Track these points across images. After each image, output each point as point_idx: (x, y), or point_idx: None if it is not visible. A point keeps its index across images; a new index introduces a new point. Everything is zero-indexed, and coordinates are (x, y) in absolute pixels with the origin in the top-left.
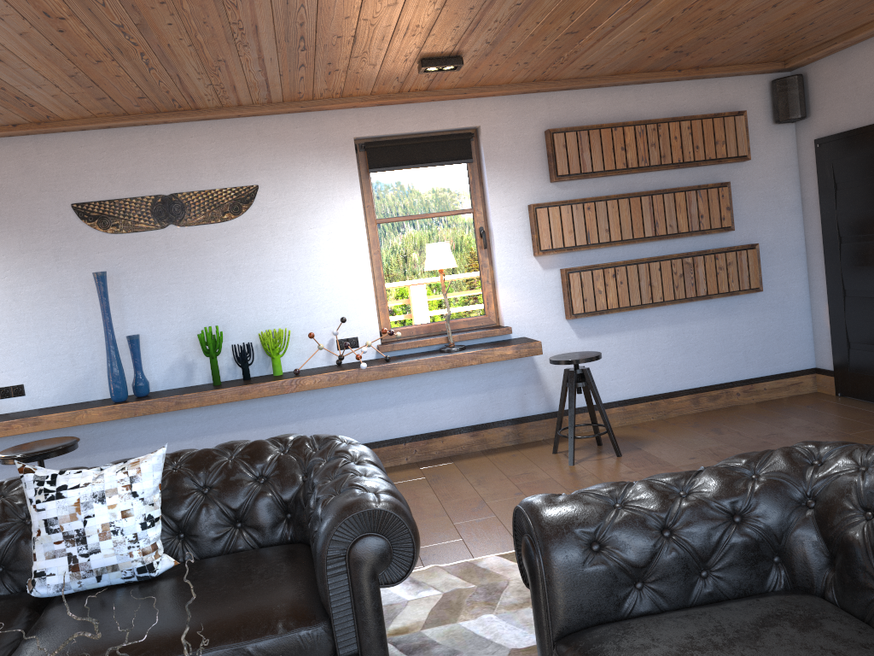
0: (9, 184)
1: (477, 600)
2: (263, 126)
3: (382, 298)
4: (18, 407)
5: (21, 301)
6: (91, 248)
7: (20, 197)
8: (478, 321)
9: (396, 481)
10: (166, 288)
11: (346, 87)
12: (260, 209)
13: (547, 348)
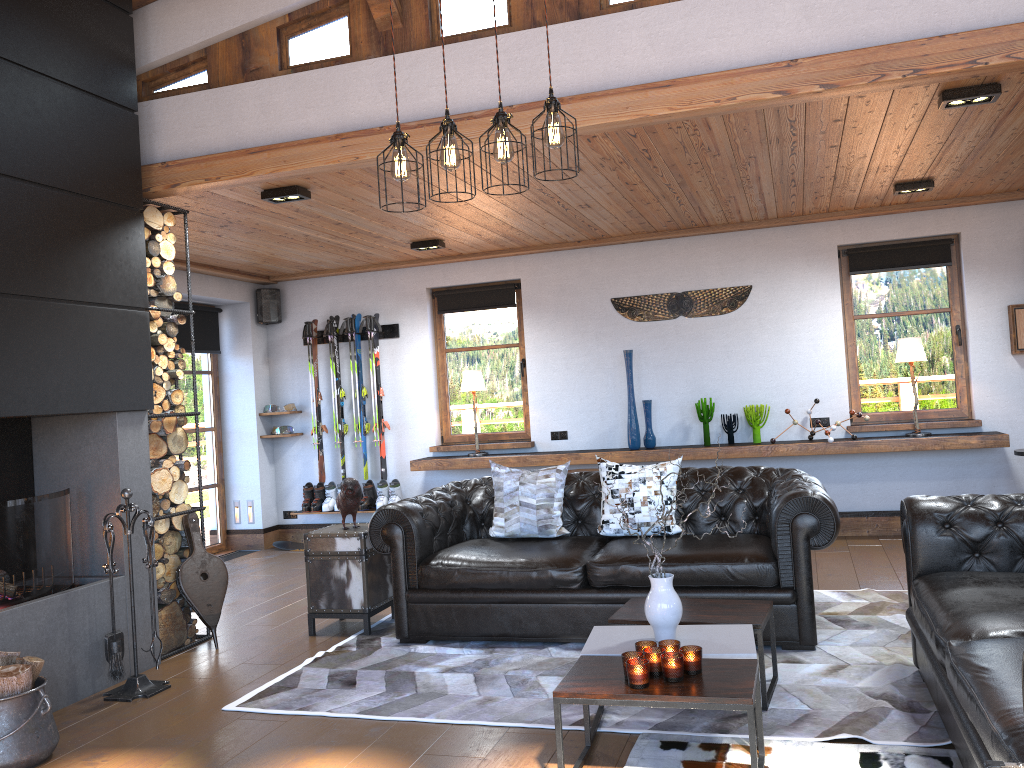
0: (570, 284)
1: (896, 607)
2: (759, 237)
3: (855, 385)
4: (562, 447)
5: (571, 369)
6: (621, 332)
7: (576, 293)
8: (949, 413)
9: (854, 544)
10: (673, 365)
11: (830, 205)
12: (752, 305)
13: (1021, 445)
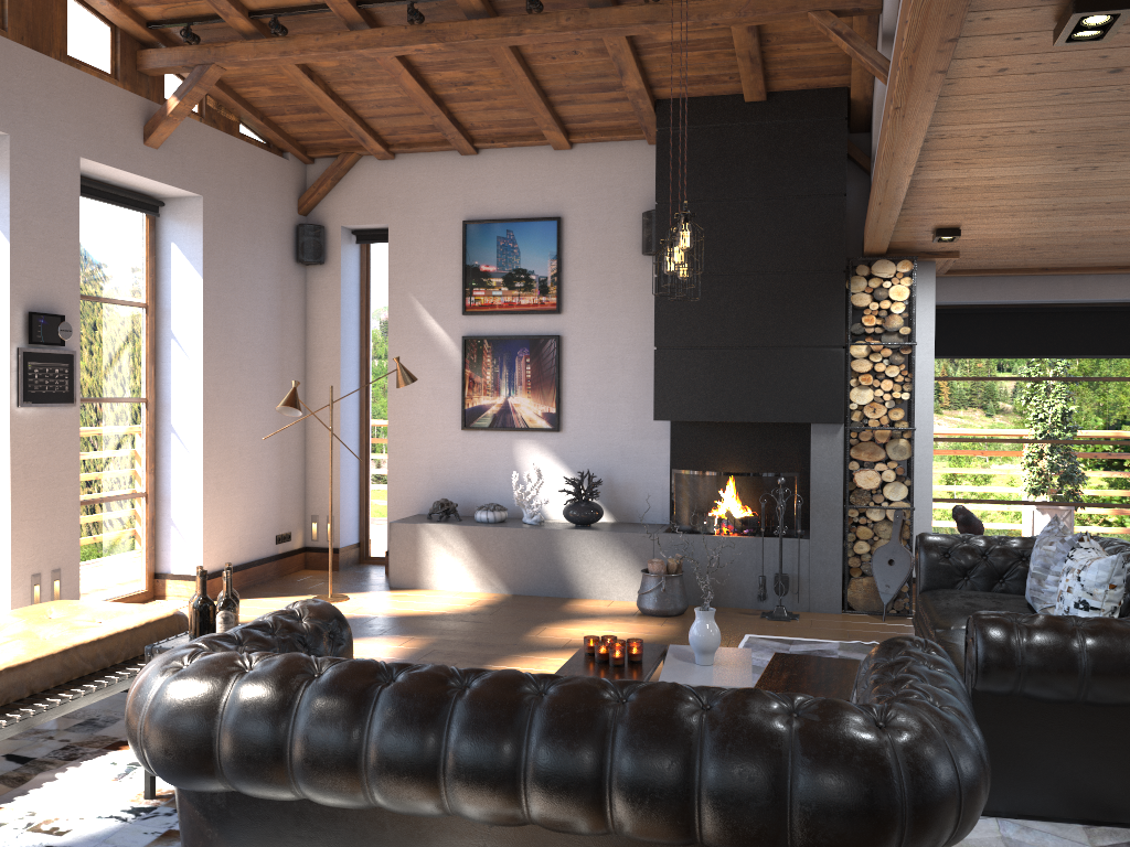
0: None
1: None
2: None
3: None
4: None
5: None
6: None
7: None
8: None
9: None
10: None
11: None
12: None
13: None
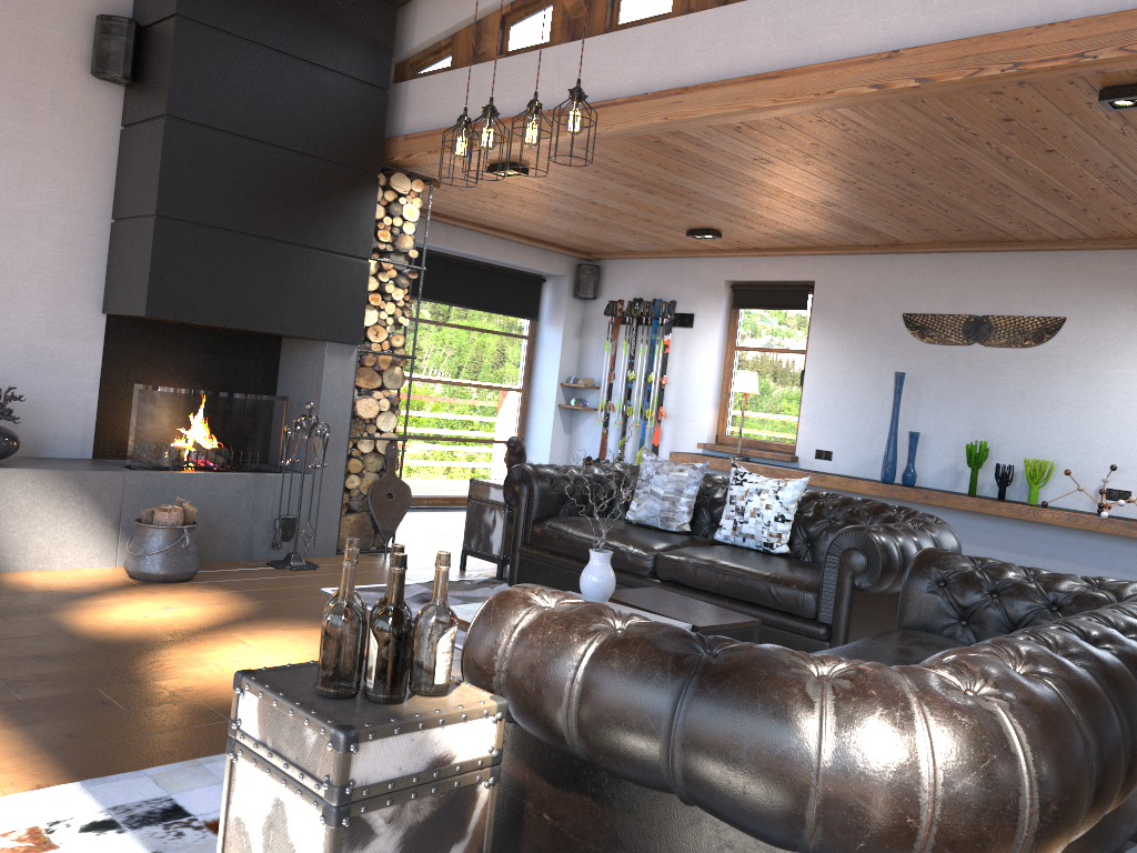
0: (863, 292)
1: None
2: (1086, 261)
3: None
4: (824, 468)
5: (847, 386)
6: (907, 352)
7: (868, 303)
8: None
9: None
10: (957, 398)
11: None
12: (1062, 341)
13: None
